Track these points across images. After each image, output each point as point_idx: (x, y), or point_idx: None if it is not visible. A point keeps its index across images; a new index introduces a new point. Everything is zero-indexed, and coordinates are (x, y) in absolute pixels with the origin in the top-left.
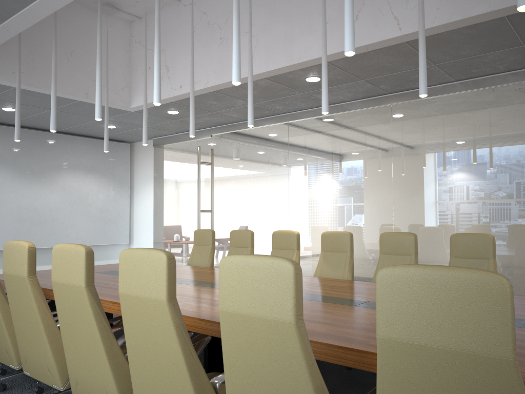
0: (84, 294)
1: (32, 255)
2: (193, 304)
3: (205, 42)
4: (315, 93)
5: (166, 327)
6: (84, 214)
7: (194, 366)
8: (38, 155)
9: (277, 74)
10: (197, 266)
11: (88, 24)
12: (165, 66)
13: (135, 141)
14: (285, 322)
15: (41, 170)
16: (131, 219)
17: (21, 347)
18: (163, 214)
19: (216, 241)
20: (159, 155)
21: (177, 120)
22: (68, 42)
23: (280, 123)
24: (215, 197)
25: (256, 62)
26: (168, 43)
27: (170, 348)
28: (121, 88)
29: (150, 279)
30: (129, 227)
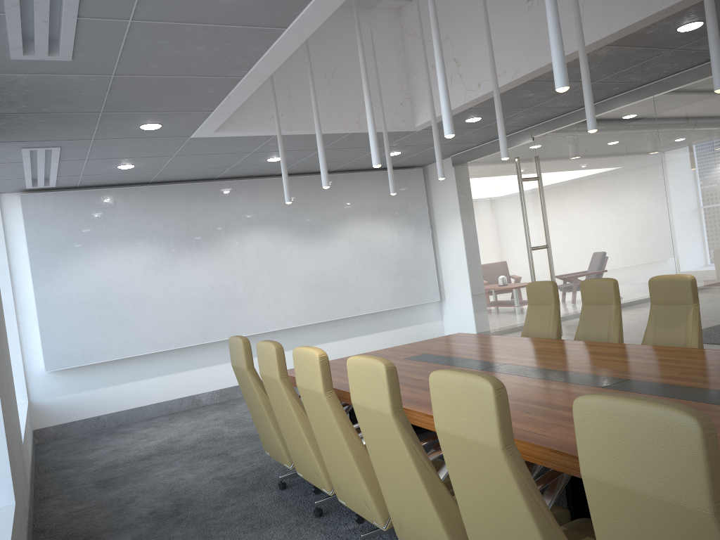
0: (392, 423)
1: (324, 366)
2: (539, 420)
3: (505, 12)
4: (695, 45)
5: (505, 482)
6: (379, 271)
7: (553, 537)
8: (314, 206)
9: (626, 35)
10: (537, 338)
11: (346, 29)
12: (454, 60)
13: (428, 164)
14: (696, 511)
15: (321, 224)
16: (438, 268)
17: (331, 472)
18: (480, 257)
19: (559, 289)
20: (463, 177)
21: (481, 127)
22: (327, 60)
23: (639, 101)
24: (550, 227)
25: (589, 24)
26: (453, 27)
27: (516, 511)
28: (399, 103)
29: (475, 416)
30: (437, 278)
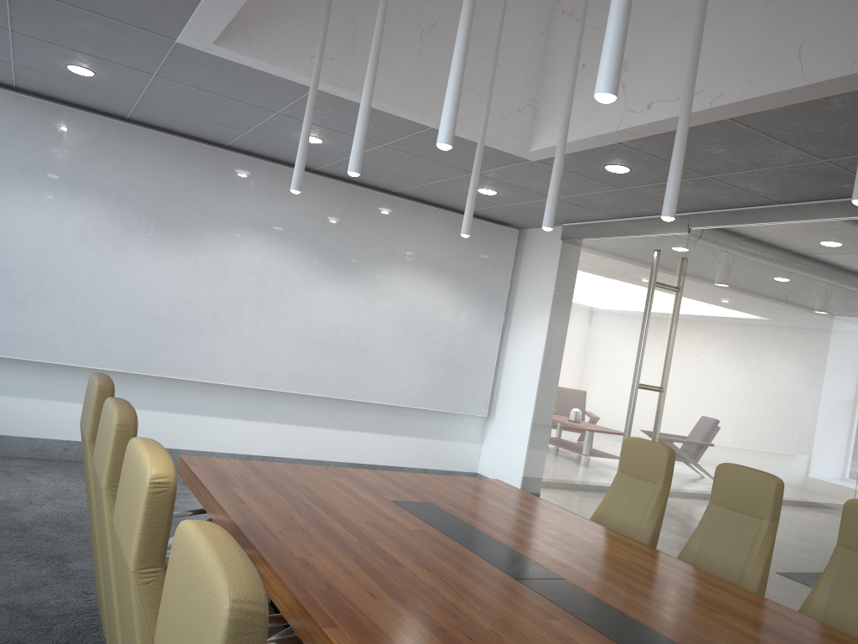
0: None
1: (158, 506)
2: None
3: None
4: None
5: None
6: (416, 350)
7: None
8: (354, 231)
9: None
10: (622, 534)
11: None
12: None
13: (529, 227)
14: None
15: (356, 259)
16: (498, 372)
17: None
18: (560, 375)
19: None
20: (571, 258)
21: (622, 188)
22: (428, 5)
23: None
24: (676, 363)
25: None
26: (635, 9)
27: None
28: (517, 109)
29: None
30: (493, 385)
